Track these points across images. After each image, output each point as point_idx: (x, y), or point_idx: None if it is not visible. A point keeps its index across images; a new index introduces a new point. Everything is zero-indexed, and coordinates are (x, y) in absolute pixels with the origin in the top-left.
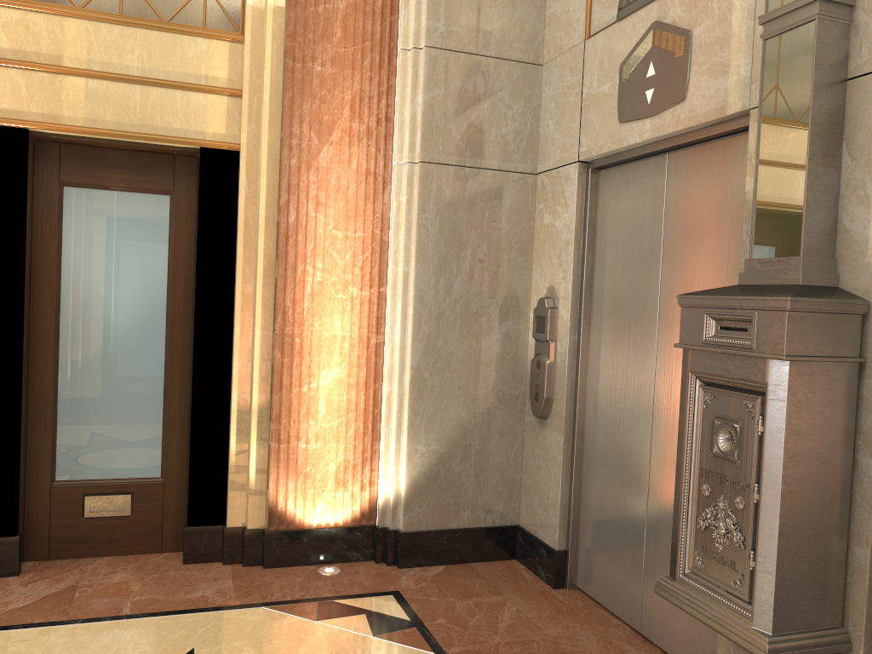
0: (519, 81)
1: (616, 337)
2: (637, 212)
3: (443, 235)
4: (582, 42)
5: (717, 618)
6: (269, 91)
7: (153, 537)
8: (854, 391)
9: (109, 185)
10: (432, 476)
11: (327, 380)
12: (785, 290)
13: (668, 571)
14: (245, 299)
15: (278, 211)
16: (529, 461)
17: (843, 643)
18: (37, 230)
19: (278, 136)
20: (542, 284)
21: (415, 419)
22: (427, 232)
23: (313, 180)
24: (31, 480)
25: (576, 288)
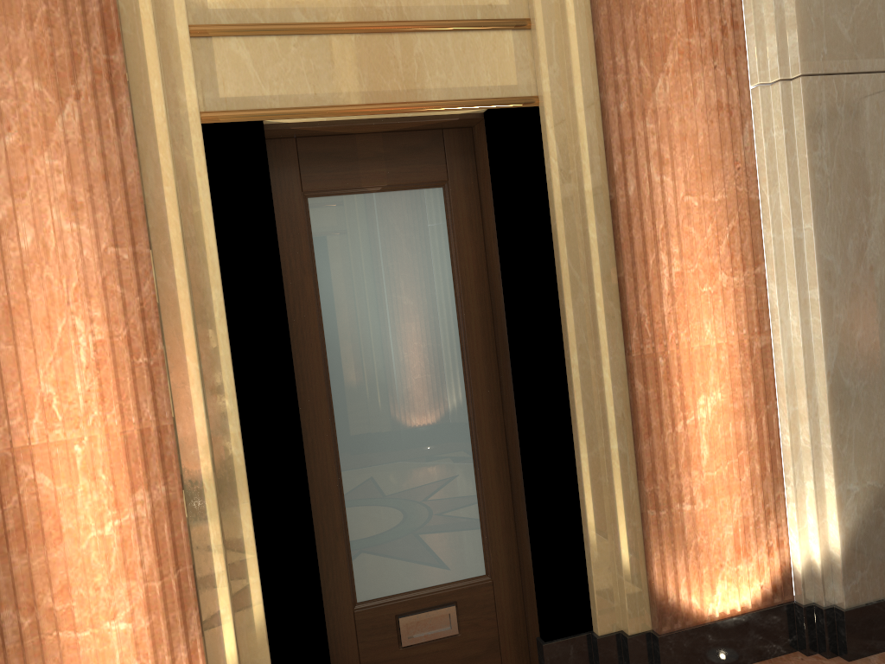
0: None
1: None
2: None
3: (844, 177)
4: None
5: None
6: (574, 11)
7: (490, 658)
8: None
9: (366, 185)
10: (872, 524)
11: (705, 410)
12: None
13: None
14: (579, 314)
15: (611, 182)
16: None
17: None
18: (285, 264)
19: (593, 75)
20: None
21: (841, 447)
22: (824, 177)
23: (651, 129)
24: (328, 609)
25: None
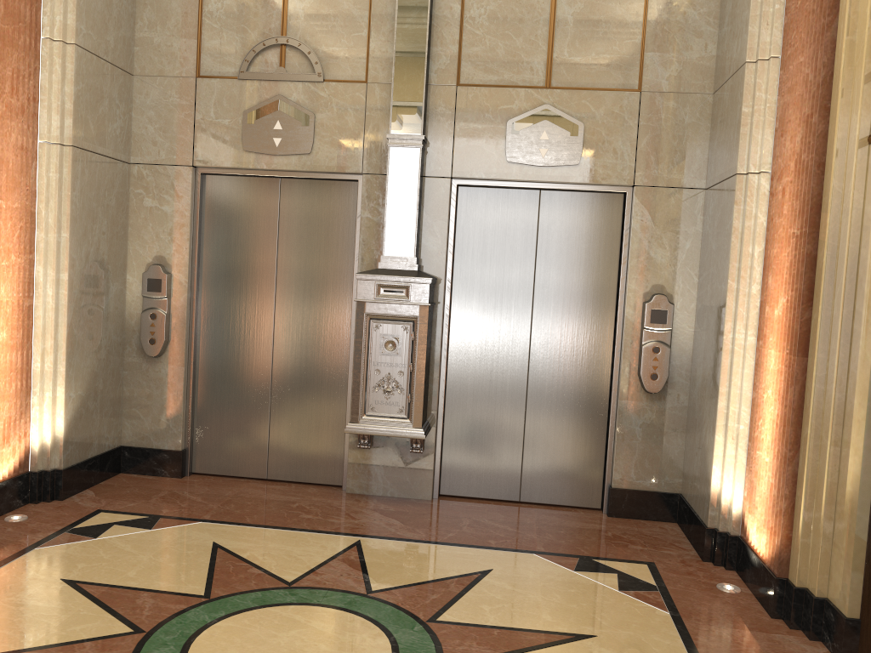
0: (123, 86)
1: (231, 294)
2: (251, 211)
3: (85, 211)
4: (194, 77)
5: (392, 430)
6: None
7: None
8: (432, 317)
9: None
10: (78, 417)
11: None
12: (420, 274)
13: (293, 434)
14: None
15: None
16: (134, 392)
17: (429, 427)
18: None
19: None
20: (146, 254)
21: (69, 370)
22: (76, 208)
23: None
24: None
25: (191, 258)
